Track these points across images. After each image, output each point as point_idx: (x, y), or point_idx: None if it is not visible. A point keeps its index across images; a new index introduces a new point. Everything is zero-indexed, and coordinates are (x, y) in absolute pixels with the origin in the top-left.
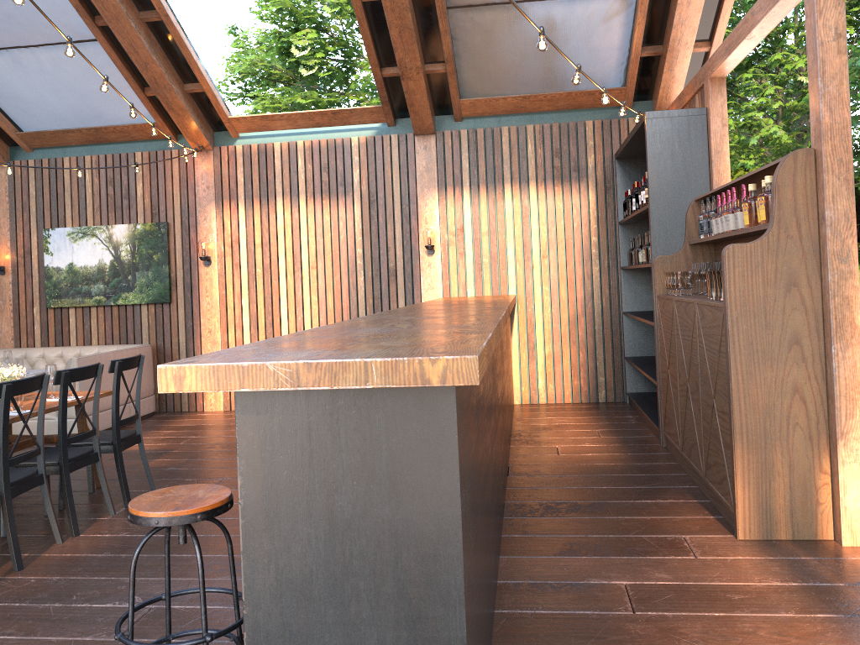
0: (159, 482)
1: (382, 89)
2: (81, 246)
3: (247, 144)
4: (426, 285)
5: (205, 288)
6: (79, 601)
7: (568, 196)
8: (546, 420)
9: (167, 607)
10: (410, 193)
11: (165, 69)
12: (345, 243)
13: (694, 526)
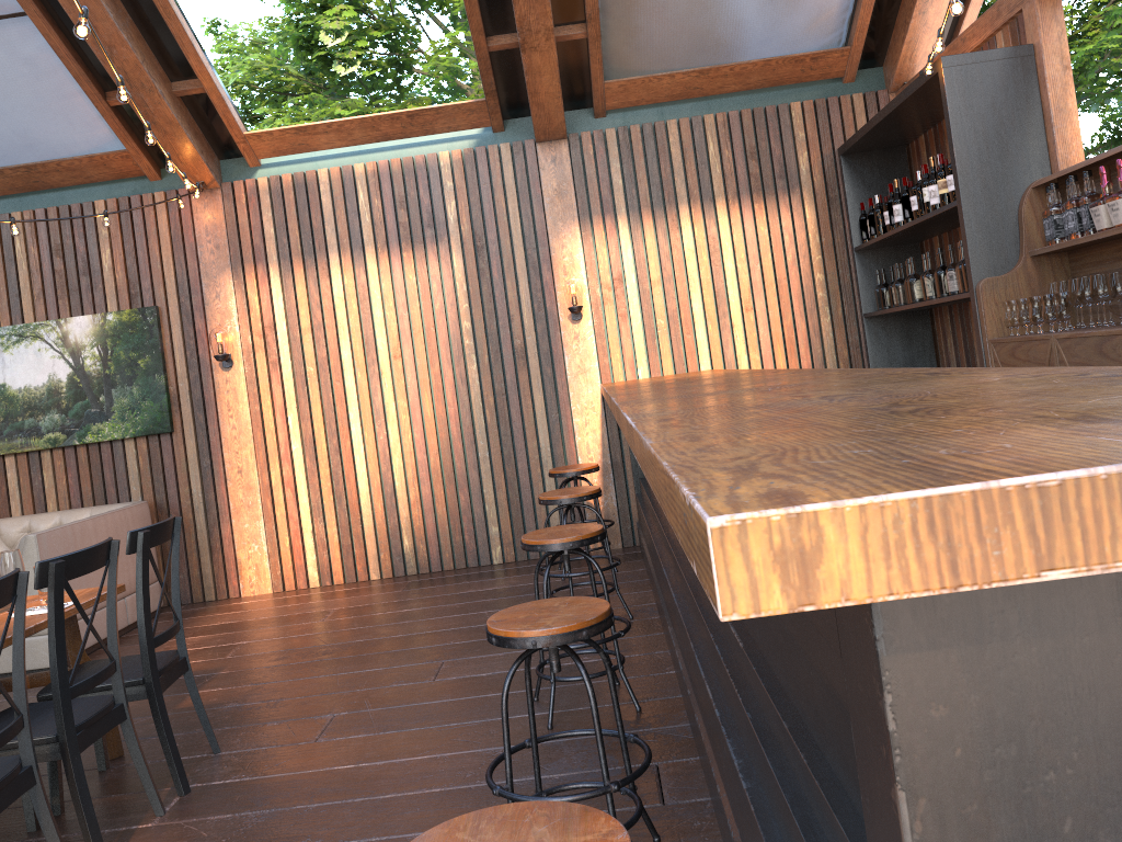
0: (221, 735)
1: (487, 71)
2: (18, 356)
3: (274, 175)
4: (573, 367)
5: (226, 404)
6: None
7: (775, 217)
8: None
9: None
10: (537, 231)
11: (142, 56)
12: (443, 316)
13: None
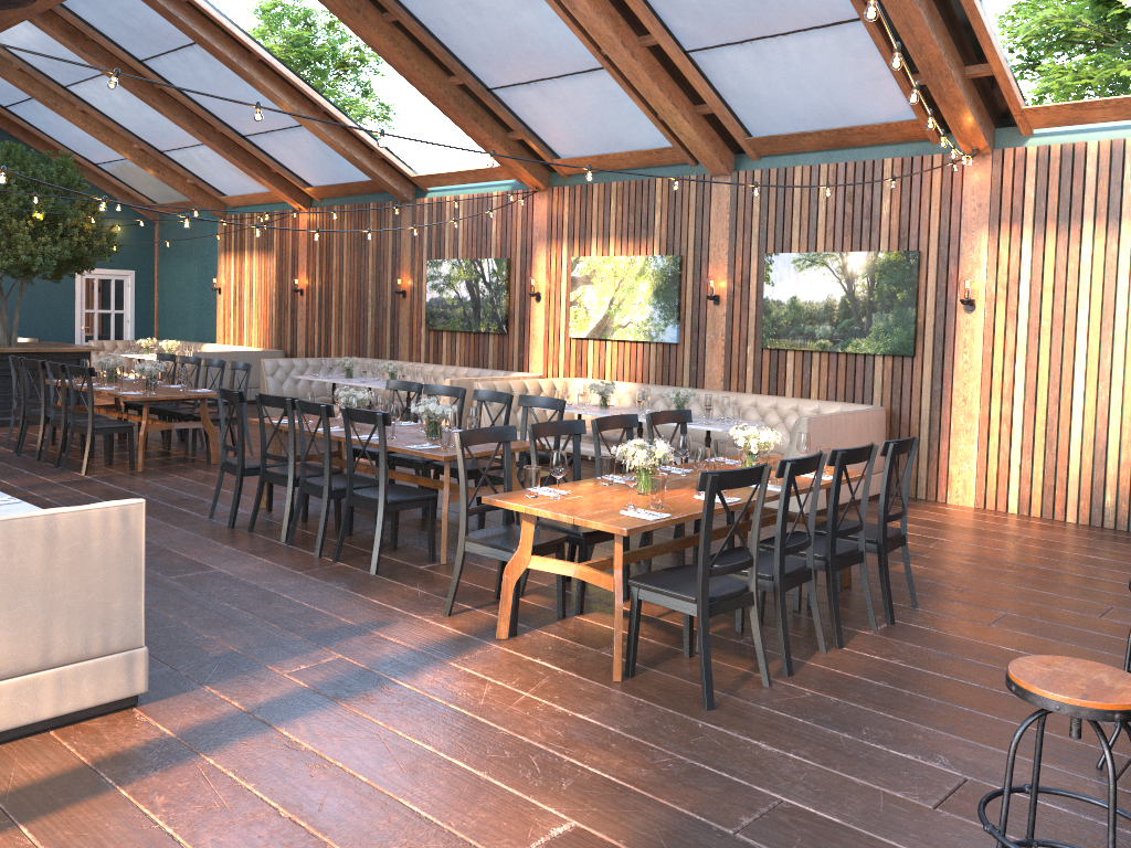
0: (918, 597)
1: None
2: (807, 277)
3: (1043, 144)
4: None
5: (962, 341)
6: (871, 739)
7: None
8: None
9: (1032, 804)
10: None
11: (945, 49)
12: None
13: None
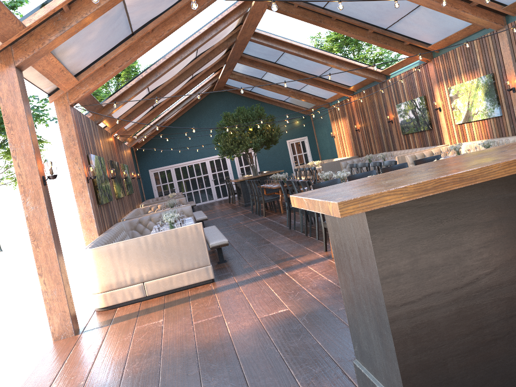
0: None
1: None
2: None
3: None
4: None
5: None
6: None
7: None
8: None
9: None
10: None
11: None
12: None
13: None
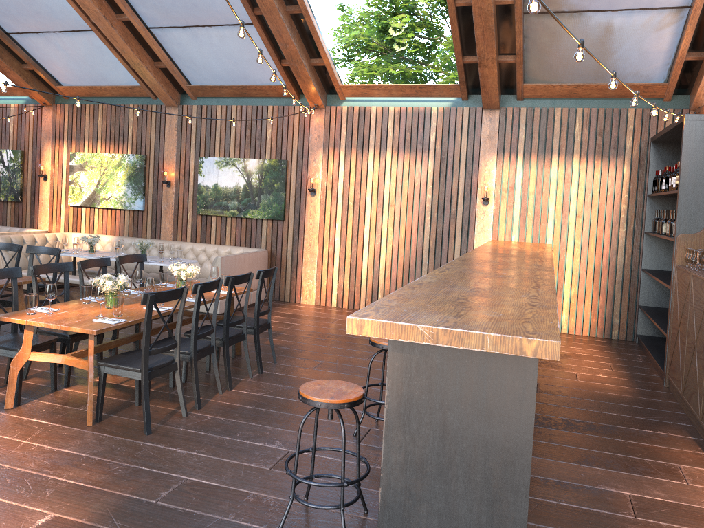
0: (278, 357)
1: (461, 72)
2: (224, 172)
3: (351, 105)
4: (479, 228)
5: (309, 212)
6: (241, 438)
7: (605, 169)
8: (567, 348)
9: (312, 457)
10: (474, 155)
11: (299, 48)
12: (418, 189)
13: (688, 458)
